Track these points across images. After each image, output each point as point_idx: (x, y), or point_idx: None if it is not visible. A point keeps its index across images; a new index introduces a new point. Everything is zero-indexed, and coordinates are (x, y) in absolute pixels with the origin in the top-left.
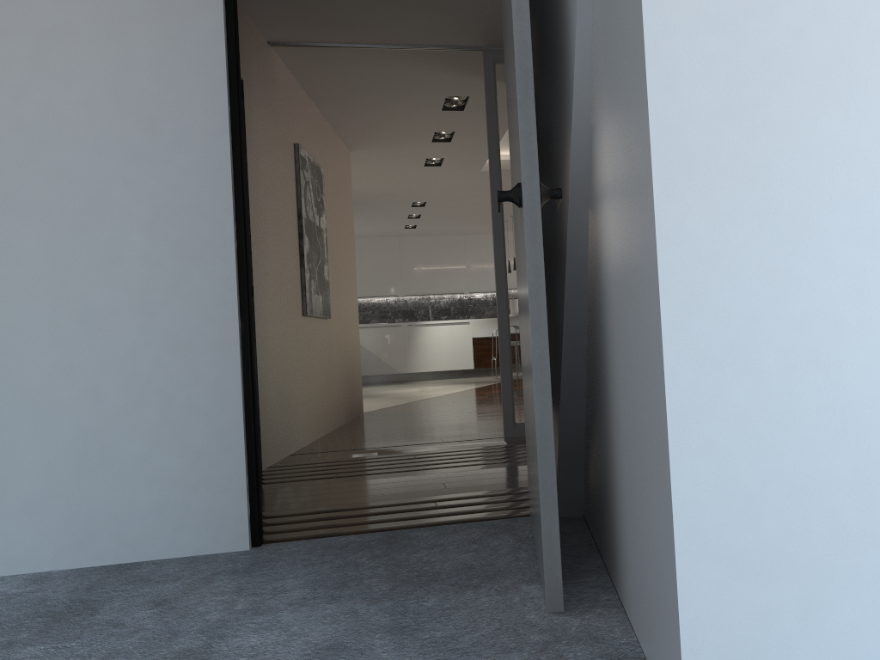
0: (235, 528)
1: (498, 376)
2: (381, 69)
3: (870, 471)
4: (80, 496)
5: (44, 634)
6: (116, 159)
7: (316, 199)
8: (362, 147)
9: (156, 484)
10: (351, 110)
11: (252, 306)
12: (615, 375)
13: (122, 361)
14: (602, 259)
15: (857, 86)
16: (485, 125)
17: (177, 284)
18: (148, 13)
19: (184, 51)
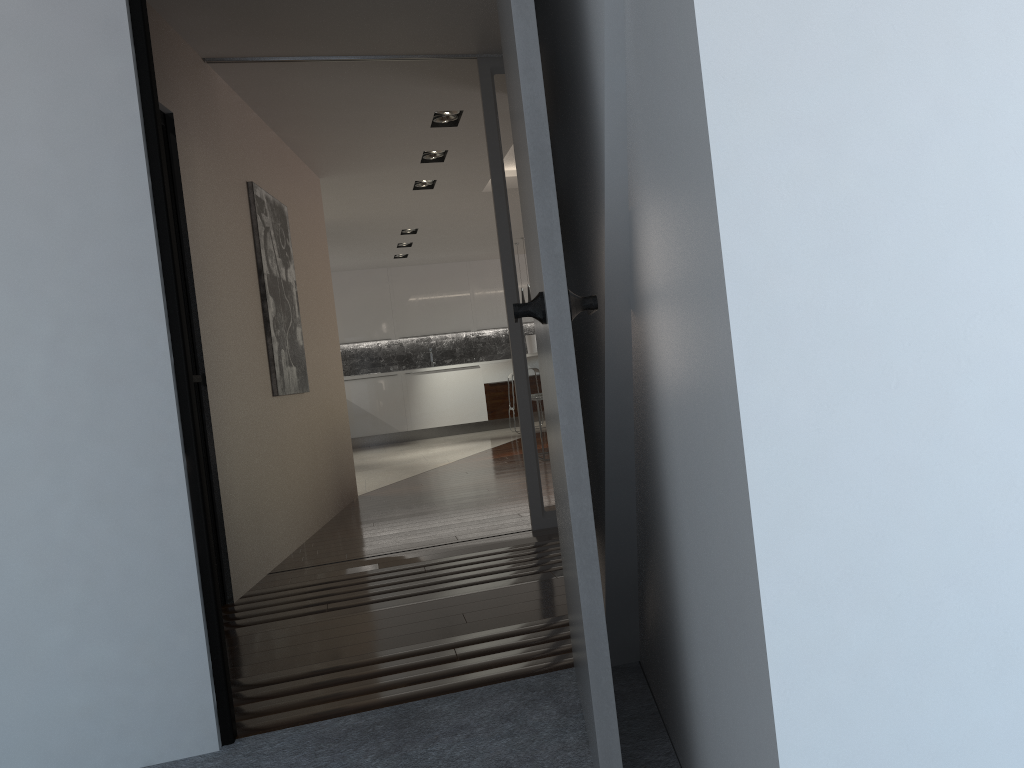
0: (199, 724)
1: (517, 428)
2: (352, 84)
3: None
4: None
5: None
6: None
7: (280, 247)
8: (334, 172)
9: (88, 680)
10: (316, 132)
11: (206, 399)
12: (681, 546)
13: (29, 525)
14: (655, 389)
15: (996, 208)
16: (484, 142)
17: (96, 419)
18: (27, 60)
19: (82, 109)
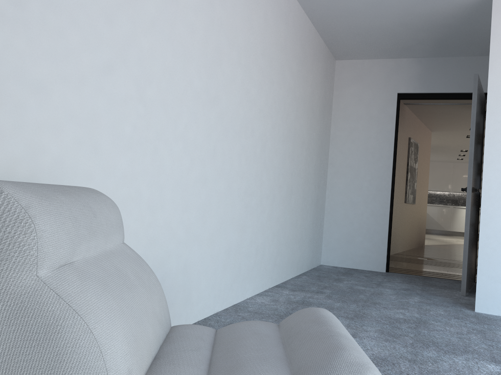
0: (382, 265)
1: None
2: (446, 109)
3: None
4: (345, 249)
5: (343, 275)
6: (363, 162)
7: (414, 157)
8: (437, 131)
9: (363, 249)
10: (433, 120)
11: None
12: None
13: (359, 215)
14: None
15: None
16: None
17: (374, 197)
18: (375, 124)
19: (383, 134)
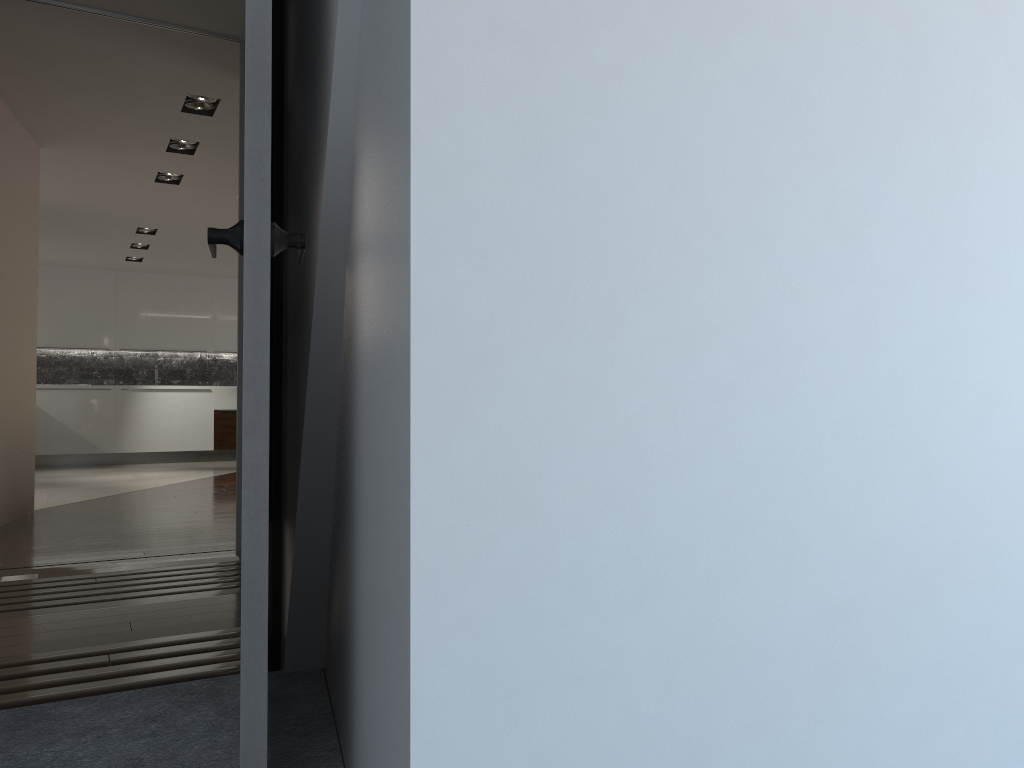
0: None
1: None
2: (90, 41)
3: (674, 645)
4: None
5: None
6: None
7: None
8: (59, 144)
9: None
10: (41, 91)
11: None
12: (362, 498)
13: None
14: (356, 337)
15: (683, 151)
16: None
17: None
18: None
19: None
